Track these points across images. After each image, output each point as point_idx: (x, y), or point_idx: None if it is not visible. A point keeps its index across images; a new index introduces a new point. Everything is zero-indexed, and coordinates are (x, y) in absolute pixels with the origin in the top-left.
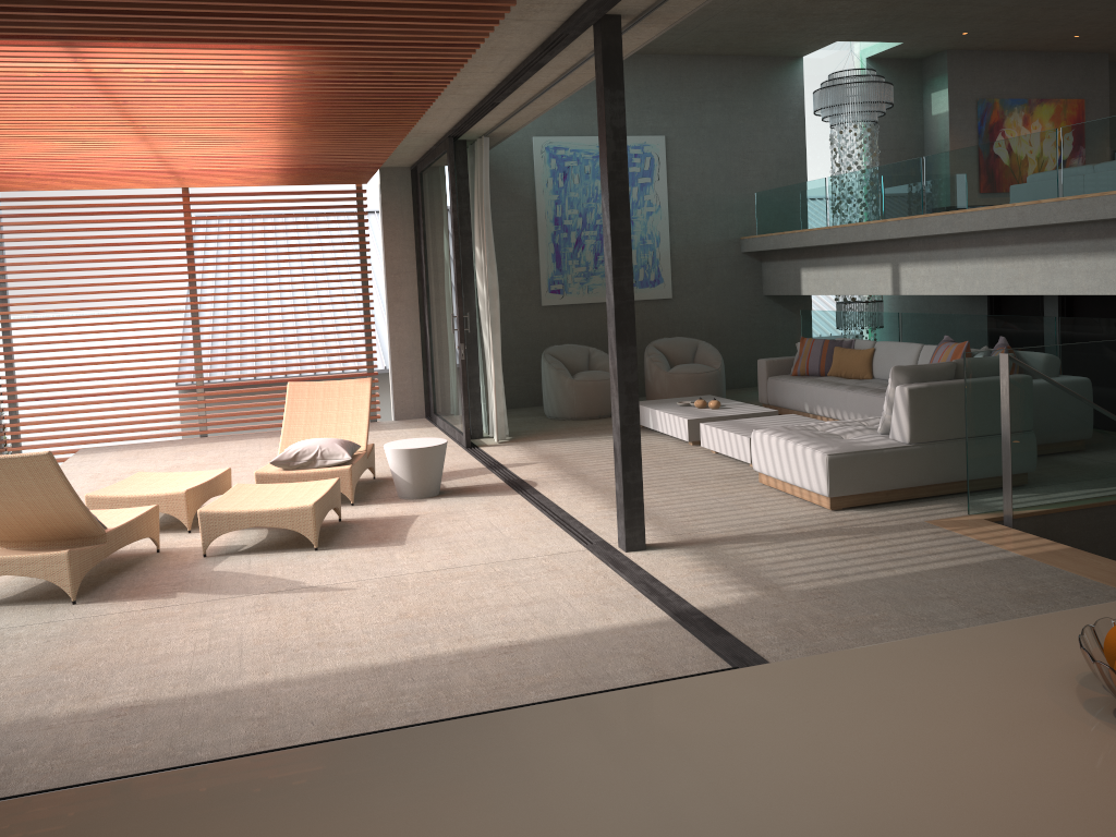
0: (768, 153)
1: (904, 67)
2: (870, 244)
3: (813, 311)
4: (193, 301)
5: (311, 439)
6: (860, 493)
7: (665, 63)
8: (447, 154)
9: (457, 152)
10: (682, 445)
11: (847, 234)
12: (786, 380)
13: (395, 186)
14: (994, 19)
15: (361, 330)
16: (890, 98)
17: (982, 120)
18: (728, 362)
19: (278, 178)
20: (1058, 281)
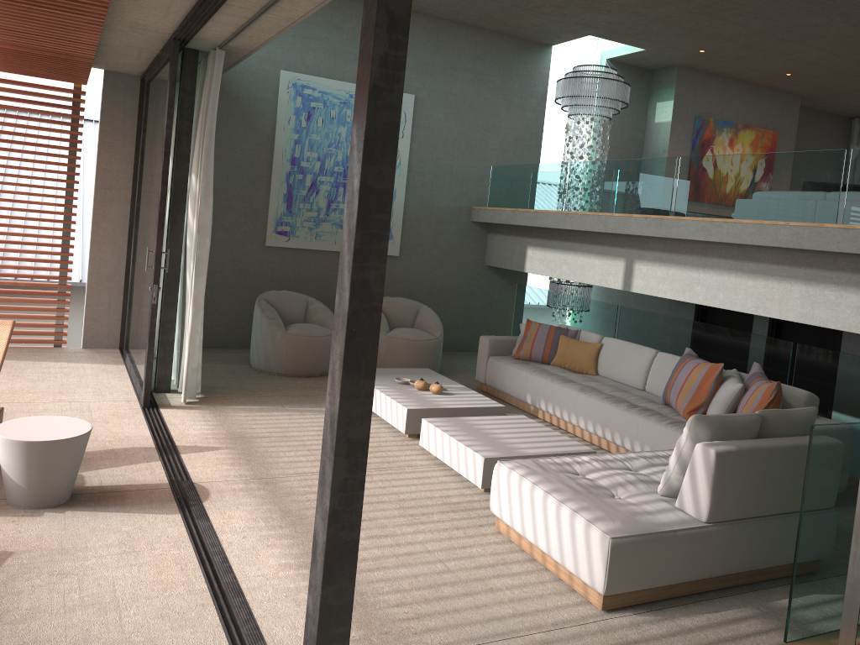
0: (509, 130)
1: (636, 74)
2: (605, 235)
3: (529, 287)
4: None
5: None
6: (642, 589)
7: (425, 24)
8: (170, 59)
9: (185, 61)
10: (397, 435)
11: (586, 222)
12: (509, 364)
13: (119, 94)
14: (735, 41)
15: (57, 245)
16: (627, 99)
17: (697, 134)
18: (443, 325)
19: None
20: (820, 312)
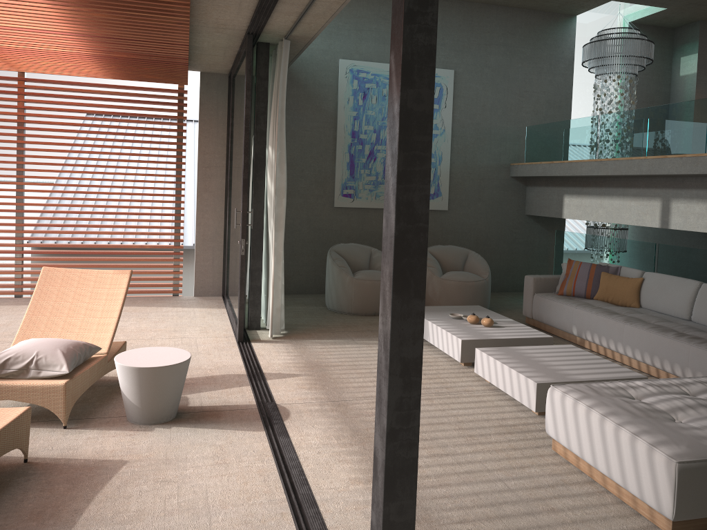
0: (540, 94)
1: (659, 33)
2: (639, 178)
3: (568, 232)
4: (19, 174)
5: (35, 340)
6: None
7: (460, 8)
8: (246, 51)
9: (259, 53)
10: (453, 364)
11: (620, 167)
12: (553, 300)
13: (213, 90)
14: None
15: (171, 214)
16: (652, 55)
17: None
18: (490, 269)
19: (98, 68)
20: None
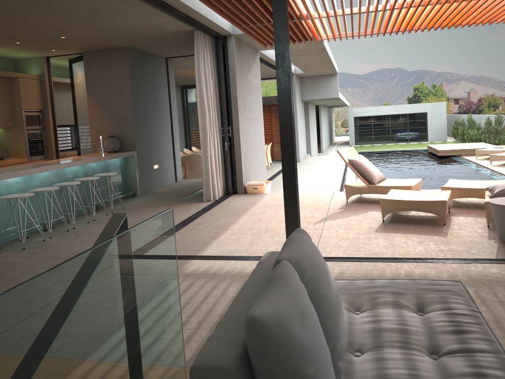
0: None
1: None
2: None
3: None
4: None
5: None
6: None
7: None
8: None
9: None
10: None
11: None
12: None
13: None
14: None
15: None
16: None
17: None
18: None
19: None
20: None
